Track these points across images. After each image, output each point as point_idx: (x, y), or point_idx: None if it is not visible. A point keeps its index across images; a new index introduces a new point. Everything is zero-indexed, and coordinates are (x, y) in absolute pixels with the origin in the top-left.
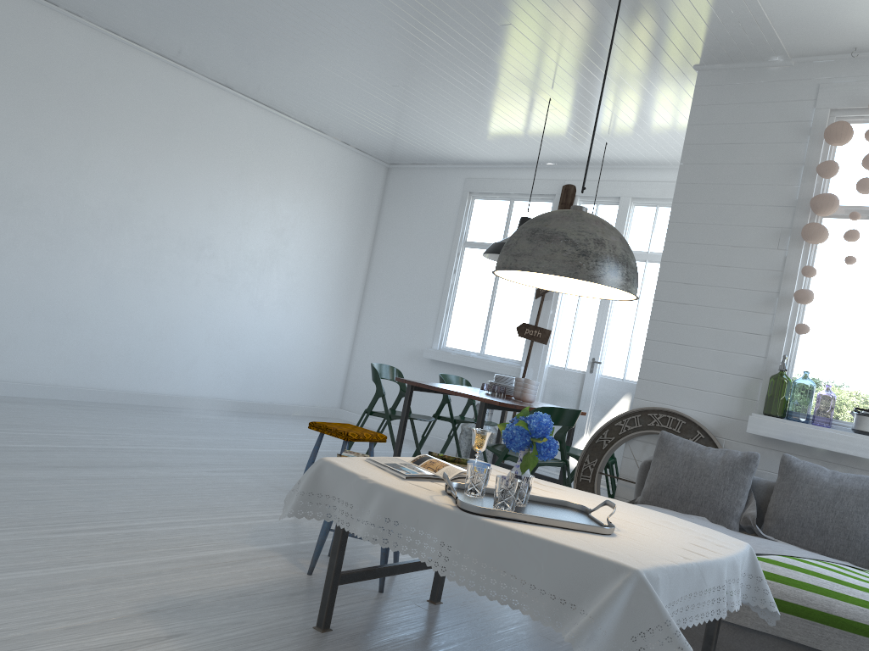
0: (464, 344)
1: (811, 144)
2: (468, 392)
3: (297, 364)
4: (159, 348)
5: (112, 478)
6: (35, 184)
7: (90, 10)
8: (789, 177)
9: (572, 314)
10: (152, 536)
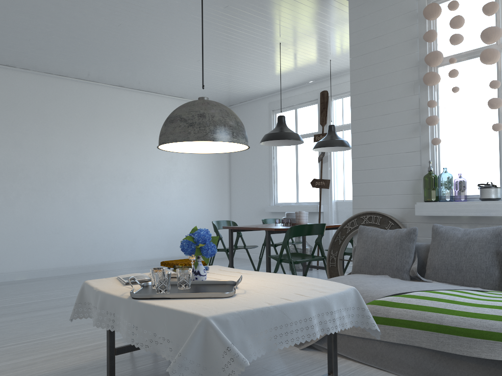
0: (287, 199)
1: (420, 23)
2: (267, 226)
3: None
4: (113, 237)
5: (53, 313)
6: (23, 163)
7: (30, 65)
8: (411, 48)
9: (341, 167)
10: (48, 343)
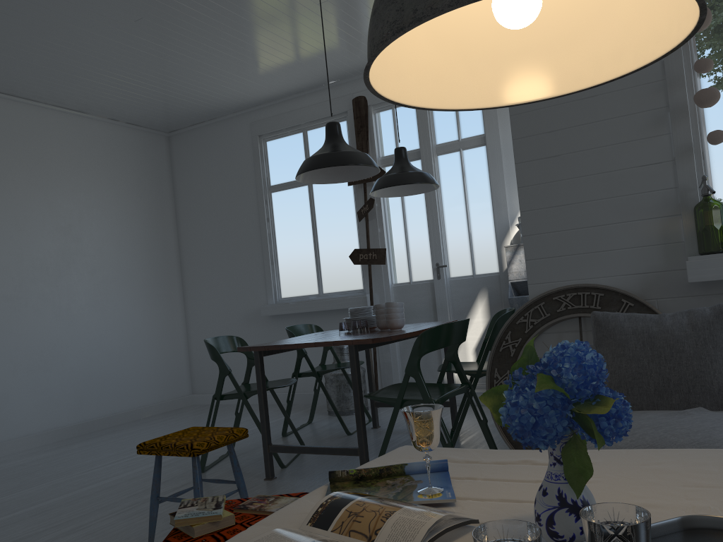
0: (300, 290)
1: None
2: (327, 337)
3: (131, 364)
4: None
5: None
6: None
7: None
8: None
9: (401, 225)
10: None
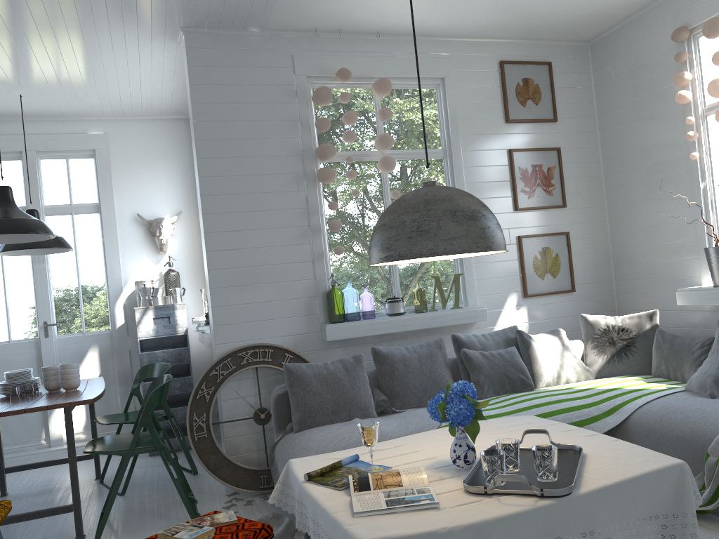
0: None
1: (301, 104)
2: (3, 404)
3: None
4: None
5: None
6: None
7: None
8: (291, 131)
9: None
10: None
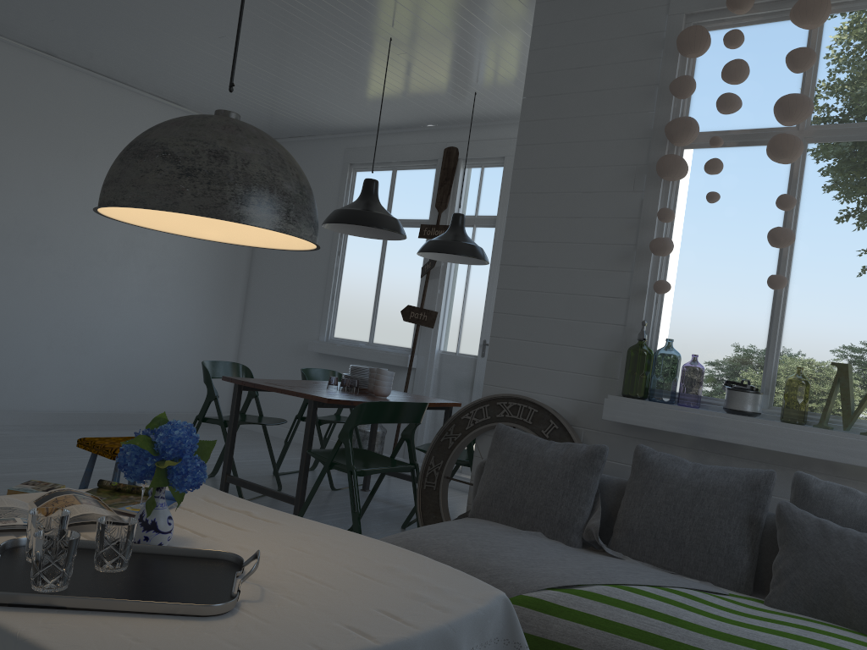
0: (352, 333)
1: (666, 59)
2: (312, 388)
3: (170, 367)
4: None
5: None
6: None
7: None
8: (643, 102)
9: (461, 292)
10: None
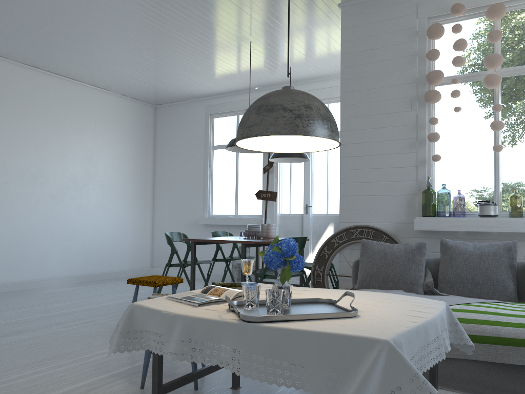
0: (224, 211)
1: (420, 41)
2: (232, 239)
3: (117, 244)
4: (18, 250)
5: None
6: None
7: None
8: (410, 64)
9: (288, 179)
10: (18, 387)
